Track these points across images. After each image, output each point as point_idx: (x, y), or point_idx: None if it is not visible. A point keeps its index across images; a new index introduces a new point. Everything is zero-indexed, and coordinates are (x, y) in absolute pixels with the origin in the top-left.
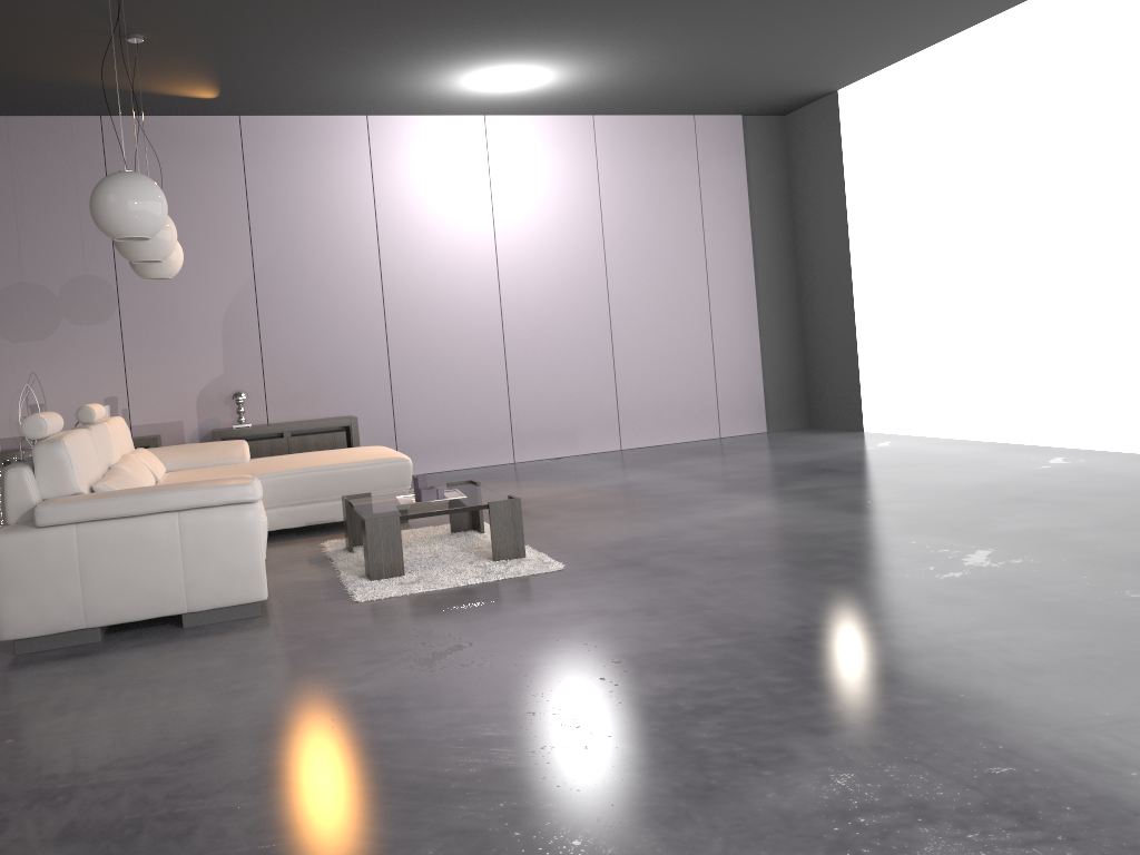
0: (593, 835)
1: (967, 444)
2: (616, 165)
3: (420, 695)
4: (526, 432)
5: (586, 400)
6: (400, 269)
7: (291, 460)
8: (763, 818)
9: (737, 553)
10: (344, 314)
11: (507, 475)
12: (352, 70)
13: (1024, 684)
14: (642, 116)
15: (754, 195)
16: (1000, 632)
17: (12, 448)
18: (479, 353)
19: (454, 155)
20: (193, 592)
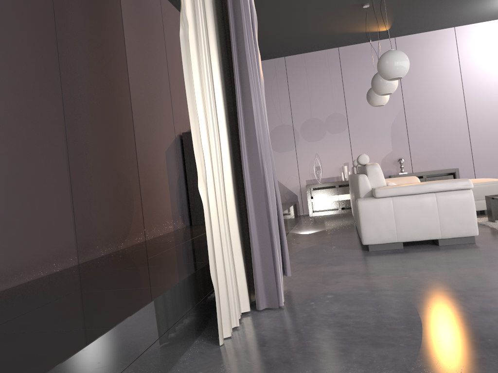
0: None
1: None
2: None
3: None
4: None
5: None
6: (474, 98)
7: None
8: None
9: None
10: (446, 121)
11: None
12: (456, 2)
13: None
14: None
15: None
16: None
17: (310, 184)
18: None
19: None
20: (443, 229)
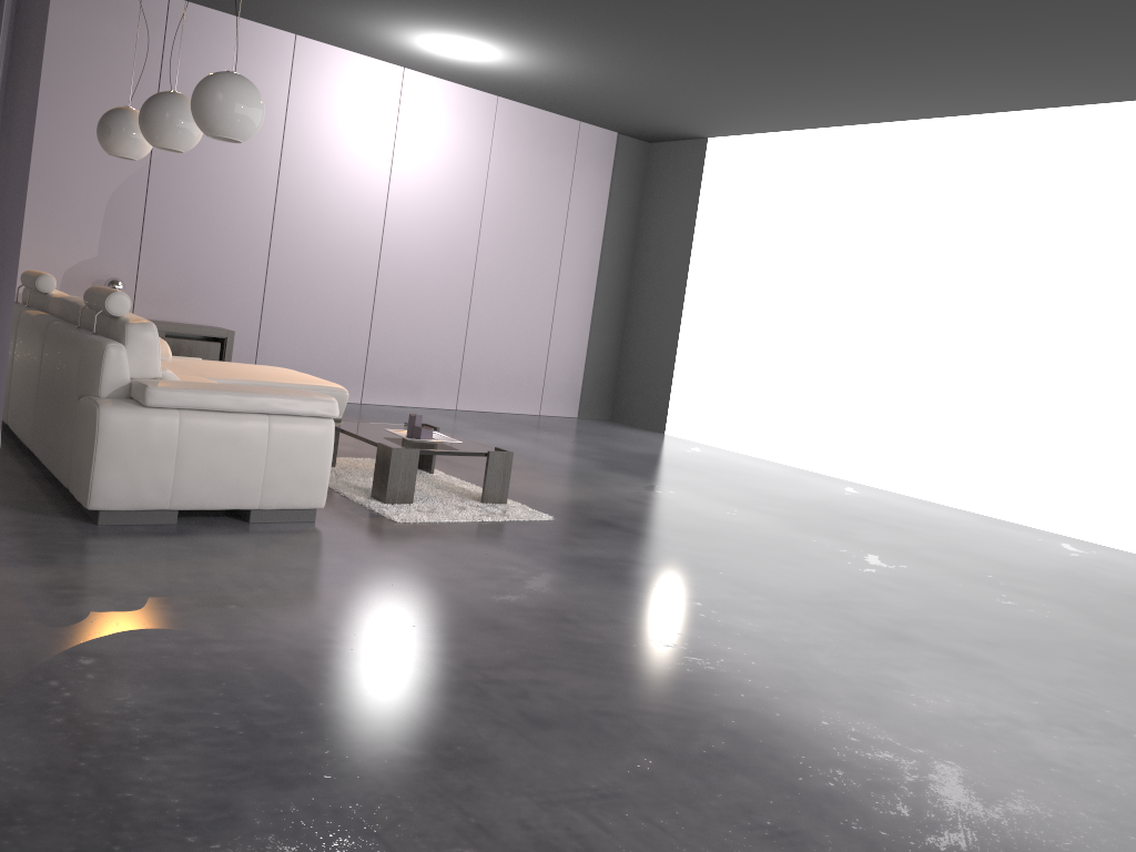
0: (830, 719)
1: (766, 463)
2: (507, 148)
3: (570, 610)
4: (377, 377)
5: (436, 357)
6: (295, 194)
7: (225, 368)
8: (925, 718)
9: (686, 528)
10: (232, 225)
11: (371, 416)
12: None
13: (994, 652)
14: (539, 109)
15: (611, 206)
16: (945, 616)
17: None
18: (351, 293)
19: (369, 97)
20: (268, 491)
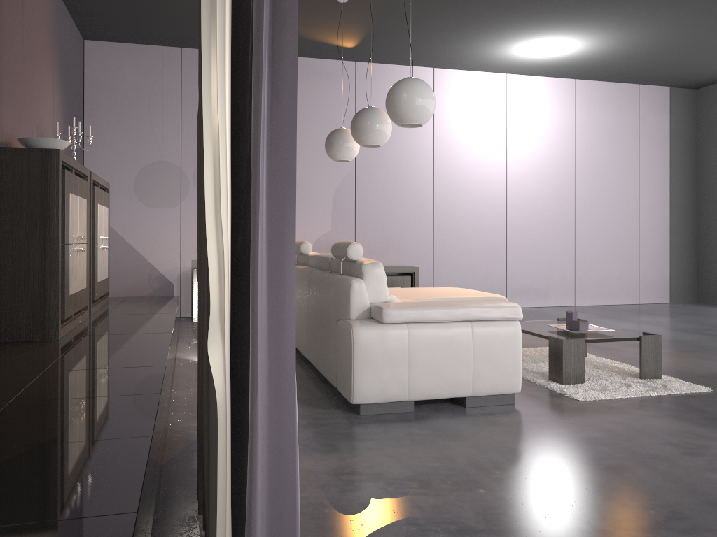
0: None
1: None
2: (586, 113)
3: None
4: (515, 288)
5: (555, 269)
6: (445, 171)
7: (420, 292)
8: None
9: None
10: (408, 198)
11: None
12: (454, 33)
13: None
14: (606, 82)
15: (673, 141)
16: None
17: None
18: (490, 232)
19: (486, 98)
20: (477, 382)
